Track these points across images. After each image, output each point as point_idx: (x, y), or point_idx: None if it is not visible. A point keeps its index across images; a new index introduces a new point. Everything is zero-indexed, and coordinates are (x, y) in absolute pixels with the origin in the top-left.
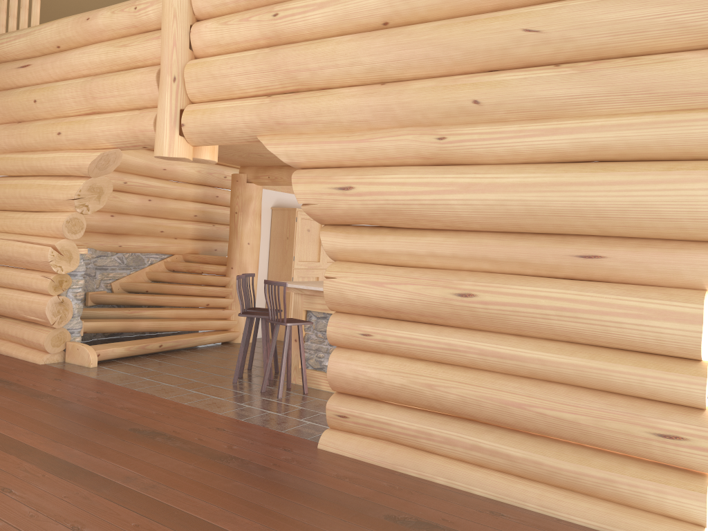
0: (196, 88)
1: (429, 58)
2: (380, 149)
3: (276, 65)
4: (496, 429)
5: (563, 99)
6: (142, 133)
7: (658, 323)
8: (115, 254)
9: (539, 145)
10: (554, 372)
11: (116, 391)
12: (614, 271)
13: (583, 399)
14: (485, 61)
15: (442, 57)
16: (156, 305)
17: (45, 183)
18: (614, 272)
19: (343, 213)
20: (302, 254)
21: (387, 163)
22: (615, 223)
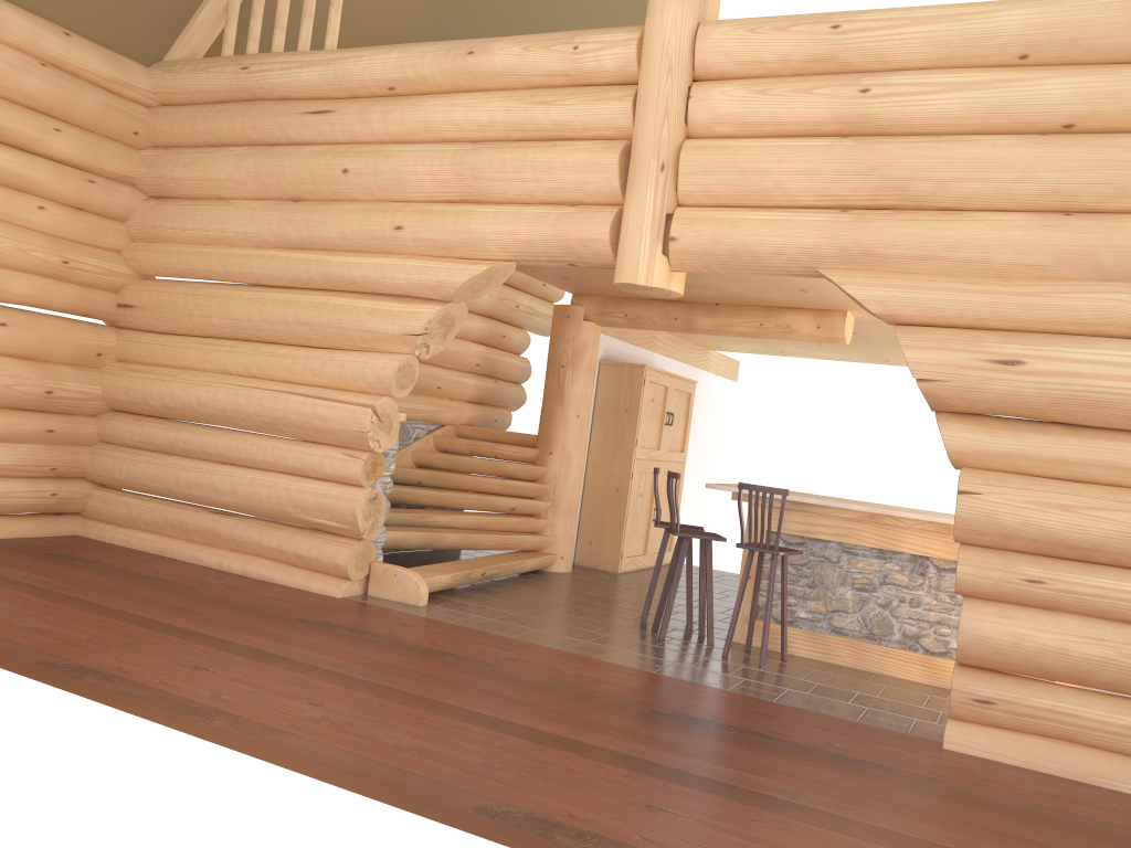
0: (700, 184)
1: None
2: (1066, 309)
3: (870, 166)
4: None
5: None
6: (583, 244)
7: None
8: None
9: None
10: None
11: (525, 648)
12: None
13: None
14: None
15: None
16: (440, 506)
17: (352, 304)
18: None
19: (998, 399)
20: (643, 436)
21: (1069, 330)
22: None
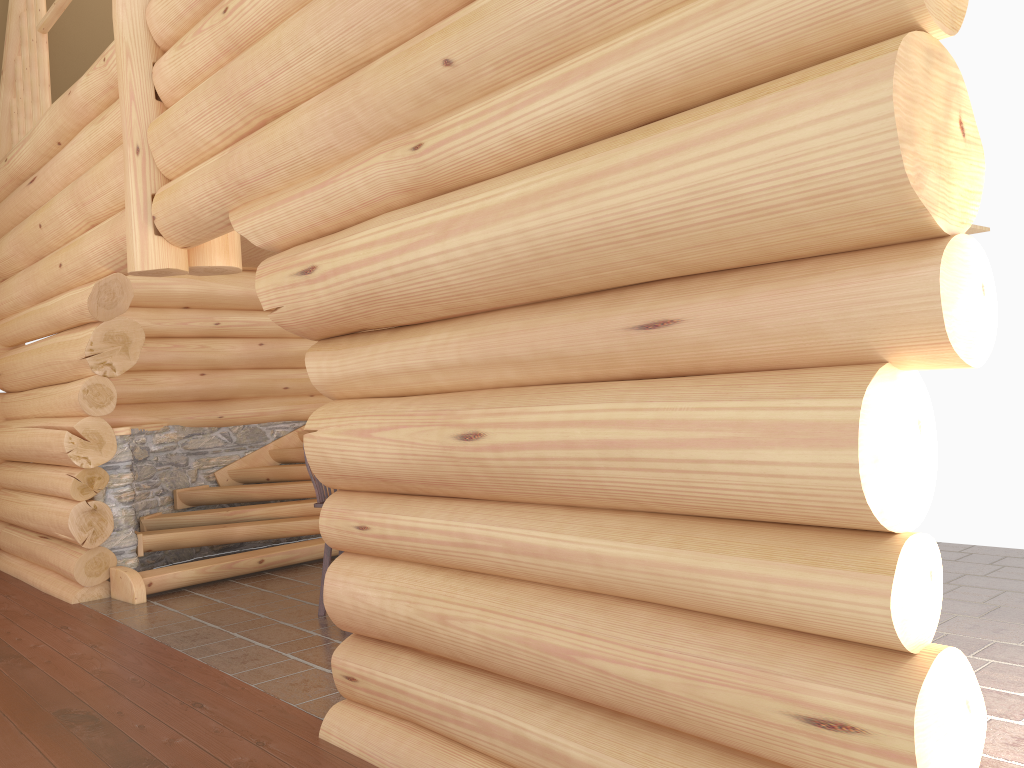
0: (163, 156)
1: (387, 7)
2: (350, 191)
3: (227, 90)
4: (557, 702)
5: (565, 9)
6: (124, 243)
7: (772, 453)
8: (217, 429)
9: (546, 115)
10: (618, 580)
11: (121, 643)
12: (702, 348)
13: (673, 636)
14: None
15: None
16: (277, 498)
17: (63, 340)
18: (704, 351)
19: (316, 316)
20: None
21: (369, 214)
22: (678, 243)
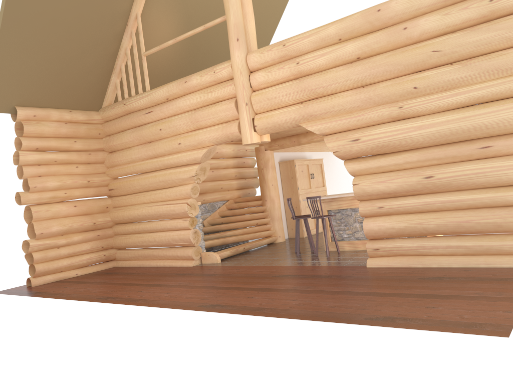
0: (259, 106)
1: (386, 71)
2: (369, 118)
3: (304, 87)
4: (456, 236)
5: (458, 79)
6: (231, 134)
7: None
8: (201, 205)
9: (450, 102)
10: (480, 202)
11: (245, 267)
12: (498, 151)
13: (496, 211)
14: (415, 68)
15: (393, 70)
16: (230, 229)
17: (173, 171)
18: (498, 152)
19: (356, 152)
20: (301, 185)
21: (373, 124)
22: (494, 130)
